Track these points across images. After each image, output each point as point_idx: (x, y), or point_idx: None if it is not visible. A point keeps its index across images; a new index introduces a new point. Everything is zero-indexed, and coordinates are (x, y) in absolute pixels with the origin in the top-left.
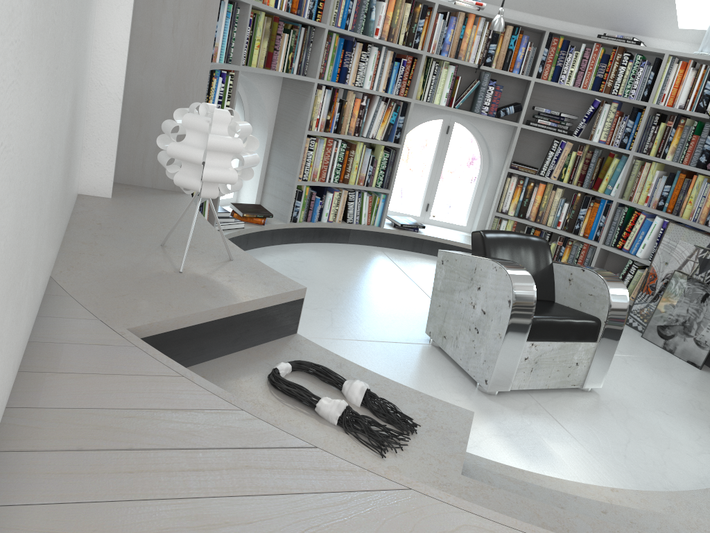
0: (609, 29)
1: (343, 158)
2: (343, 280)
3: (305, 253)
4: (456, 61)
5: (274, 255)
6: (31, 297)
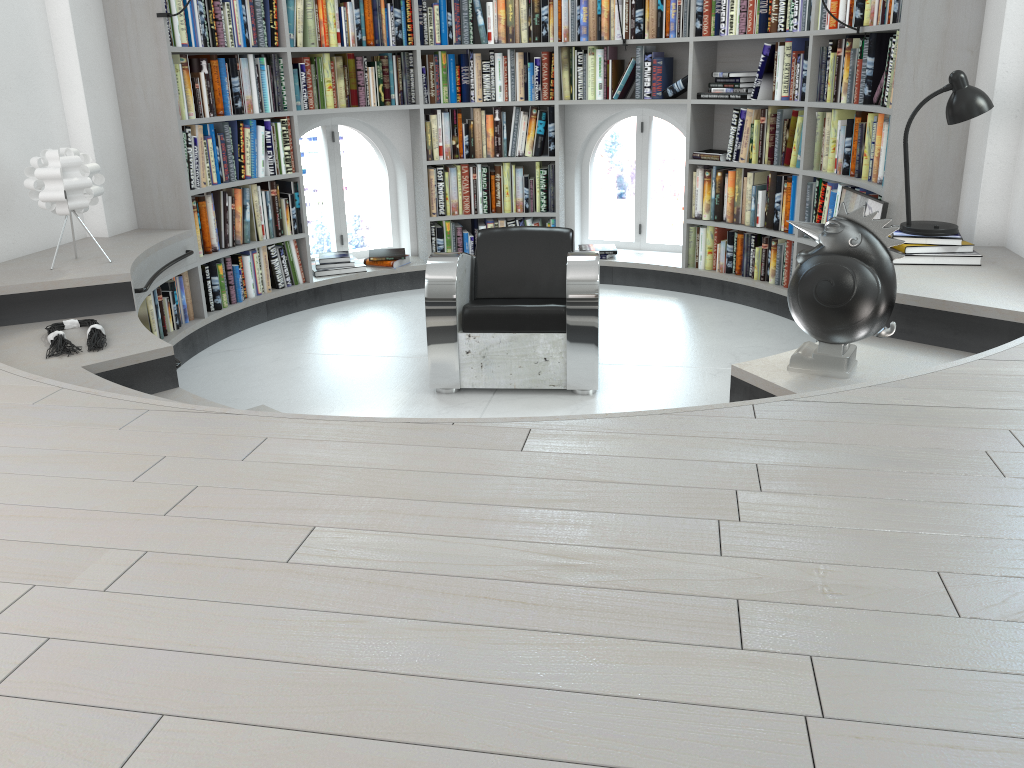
0: None
1: (486, 184)
2: None
3: None
4: (597, 43)
5: (402, 296)
6: None
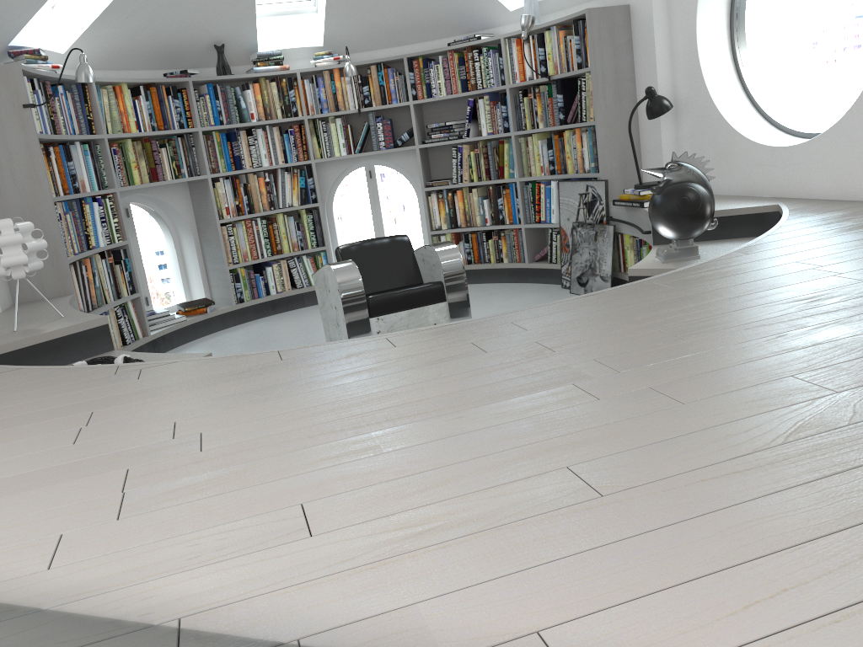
0: (464, 33)
1: (268, 233)
2: (280, 334)
3: (255, 325)
4: (337, 113)
5: (223, 334)
6: None
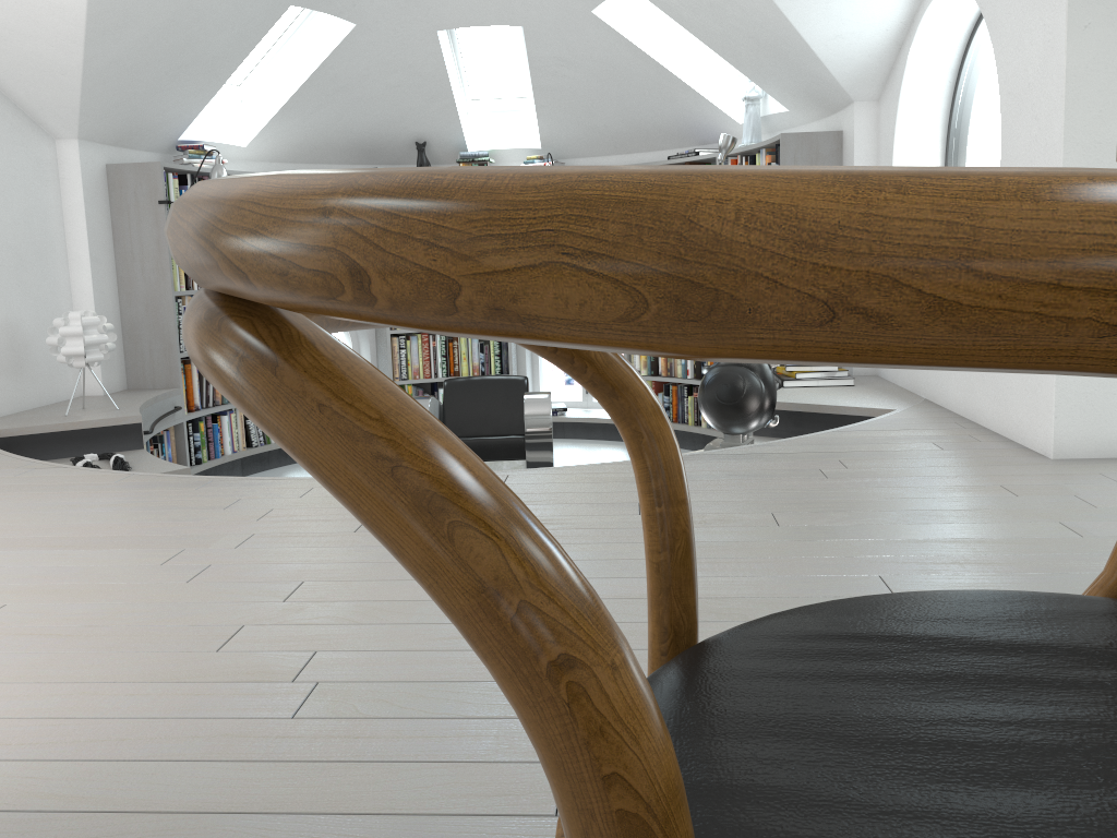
0: (698, 145)
1: (445, 351)
2: None
3: None
4: None
5: None
6: None
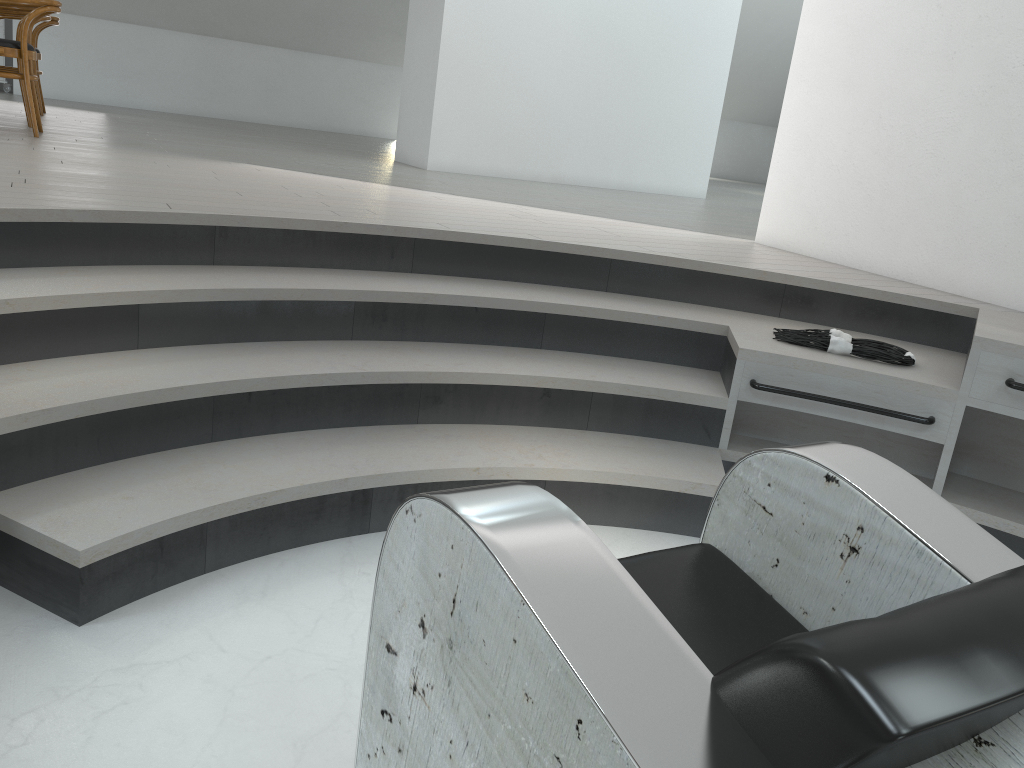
0: None
1: None
2: None
3: None
4: None
5: None
6: (1000, 276)
